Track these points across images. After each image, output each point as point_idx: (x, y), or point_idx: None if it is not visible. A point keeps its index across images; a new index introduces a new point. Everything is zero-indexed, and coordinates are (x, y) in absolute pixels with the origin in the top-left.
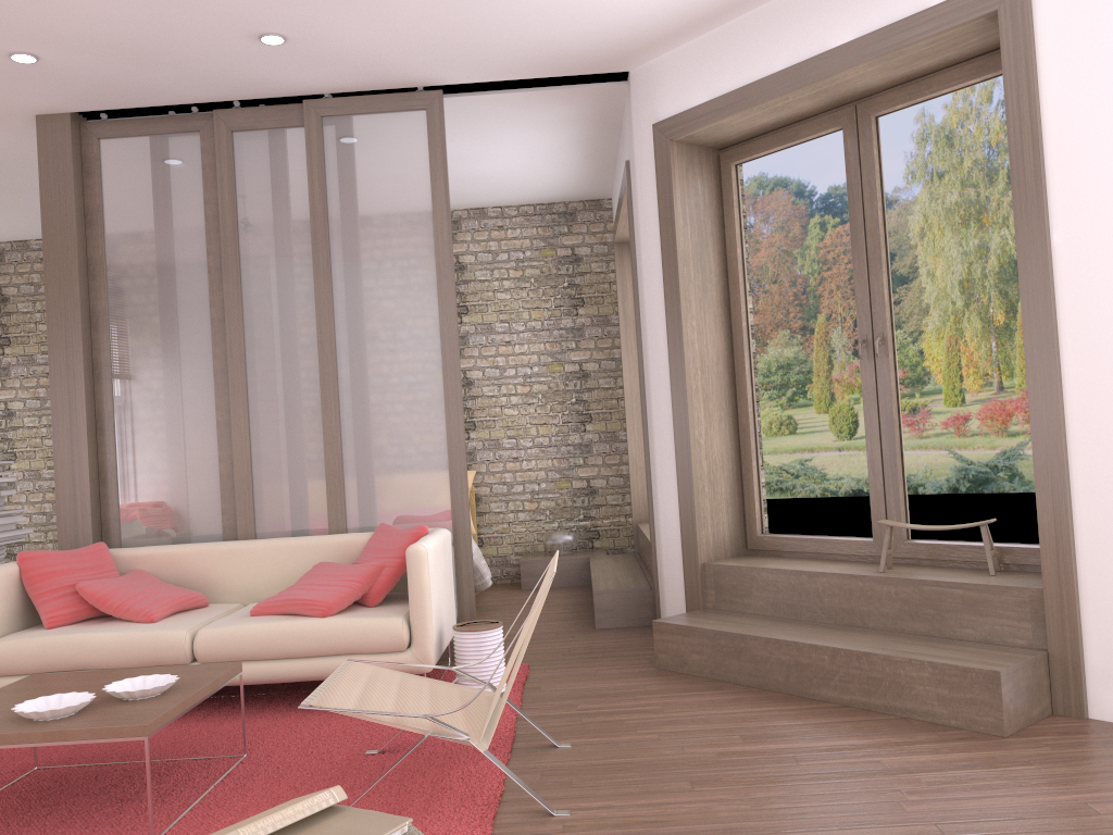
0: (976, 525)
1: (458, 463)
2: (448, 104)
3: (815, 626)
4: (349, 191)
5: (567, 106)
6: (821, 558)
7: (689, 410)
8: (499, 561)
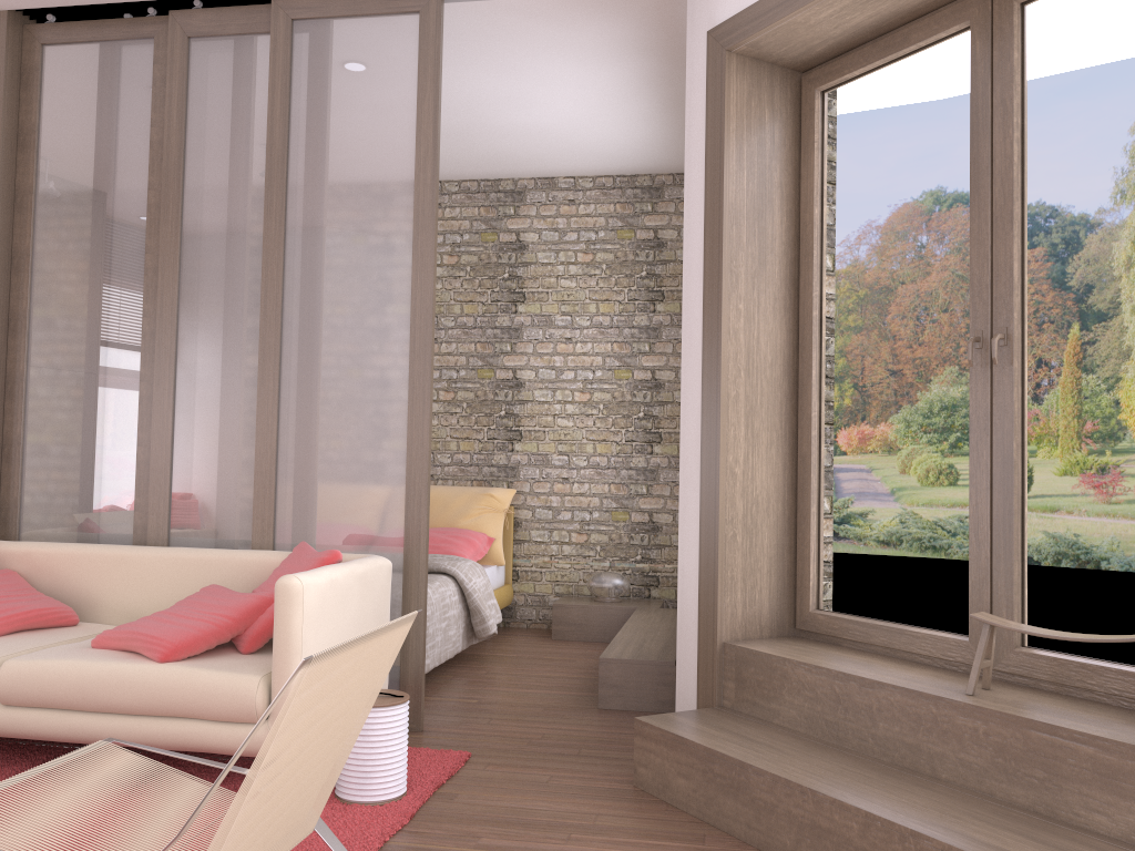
0: (1130, 641)
1: (418, 473)
2: (460, 14)
3: (859, 764)
4: (316, 115)
5: (617, 22)
6: (893, 656)
7: (722, 426)
8: (535, 601)
